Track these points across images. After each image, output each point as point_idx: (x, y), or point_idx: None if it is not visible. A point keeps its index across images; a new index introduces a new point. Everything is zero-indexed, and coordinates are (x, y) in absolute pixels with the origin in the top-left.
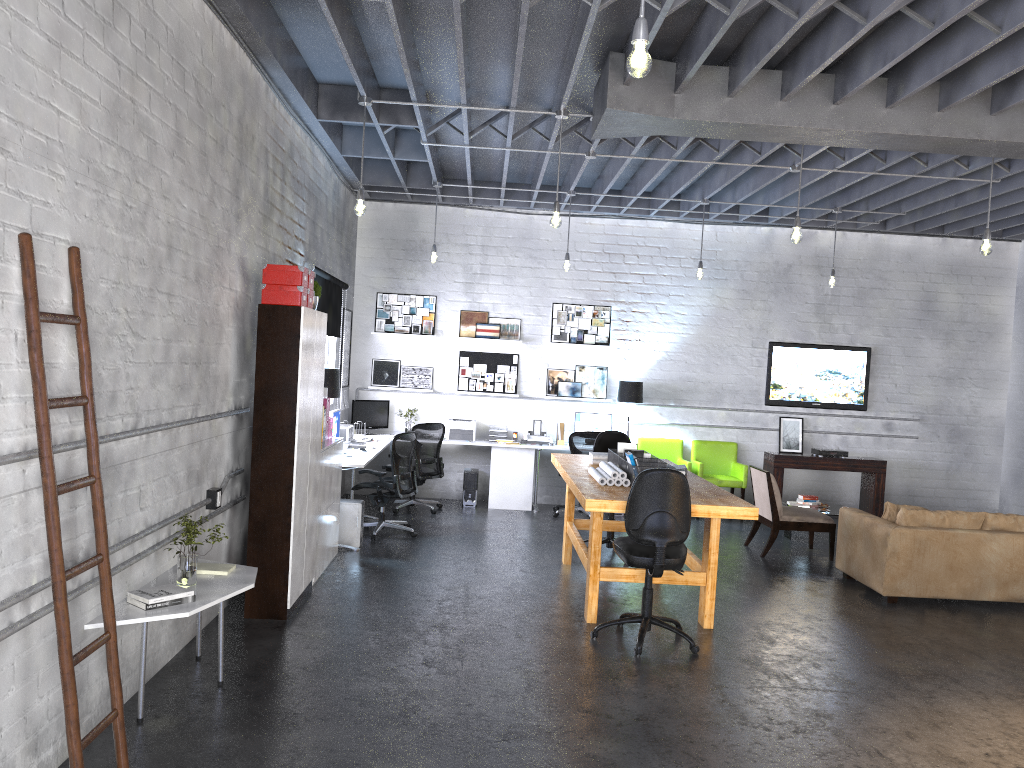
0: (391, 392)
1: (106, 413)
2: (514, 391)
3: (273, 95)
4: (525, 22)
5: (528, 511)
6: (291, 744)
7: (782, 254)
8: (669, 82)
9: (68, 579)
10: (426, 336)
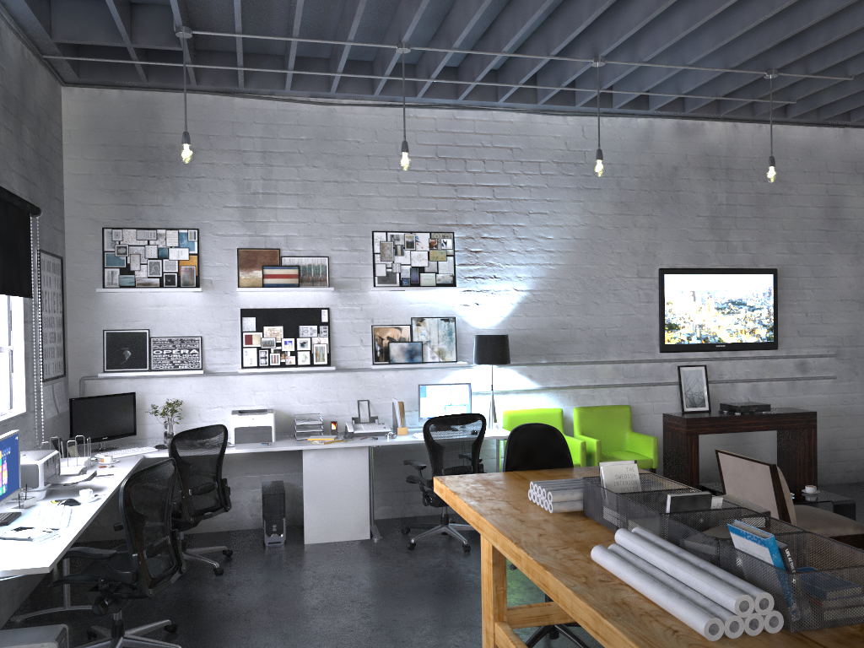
0: (138, 379)
1: None
2: (327, 362)
3: None
4: None
5: (366, 541)
6: None
7: (665, 153)
8: None
9: None
10: (187, 289)
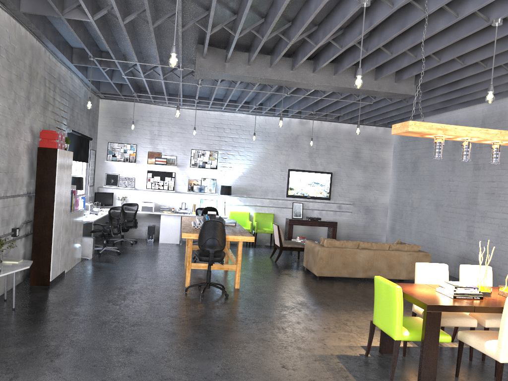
0: (114, 189)
1: None
2: (173, 189)
3: (48, 53)
4: (153, 33)
5: (177, 244)
6: (40, 329)
7: (294, 130)
8: (223, 58)
9: None
10: (131, 163)
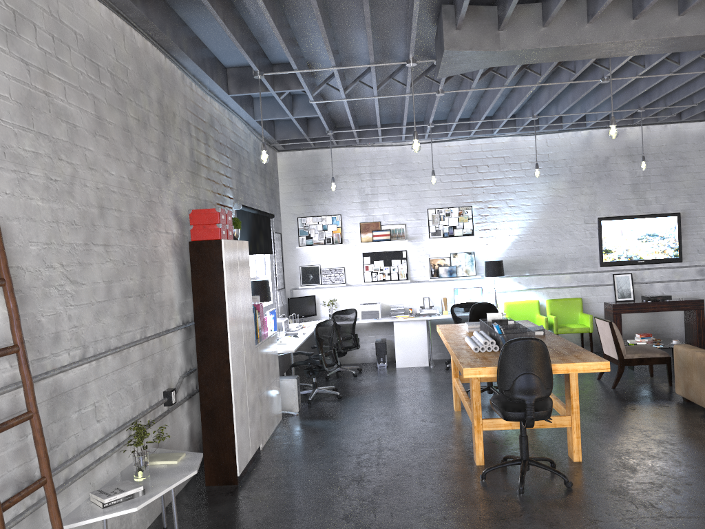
0: (316, 289)
1: (50, 351)
2: (406, 278)
3: (189, 80)
4: None
5: (426, 367)
6: None
7: (600, 149)
8: (493, 22)
9: (7, 509)
10: (336, 245)
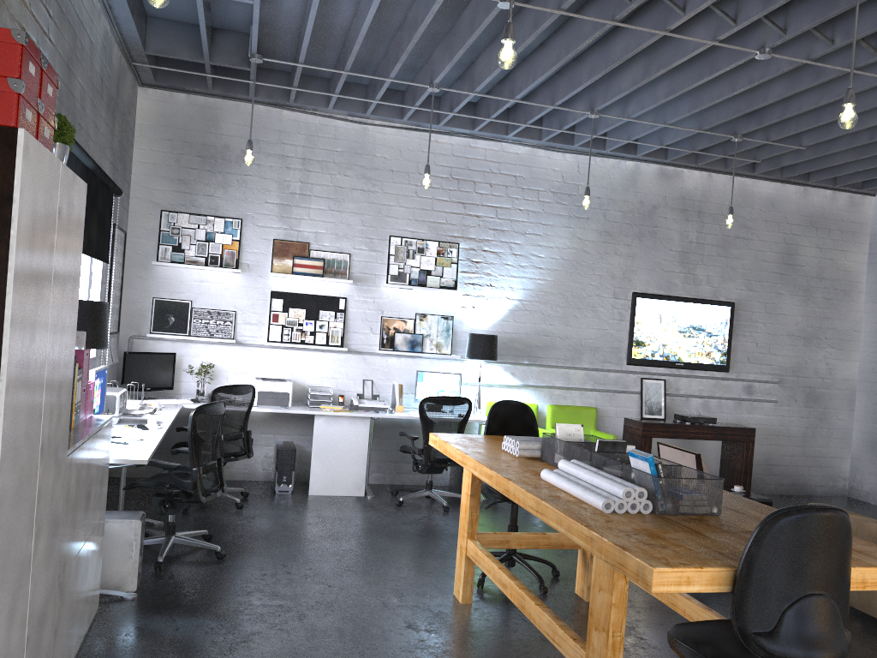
0: (178, 342)
1: None
2: (340, 344)
3: None
4: None
5: (361, 497)
6: None
7: (647, 193)
8: None
9: None
10: (228, 270)
